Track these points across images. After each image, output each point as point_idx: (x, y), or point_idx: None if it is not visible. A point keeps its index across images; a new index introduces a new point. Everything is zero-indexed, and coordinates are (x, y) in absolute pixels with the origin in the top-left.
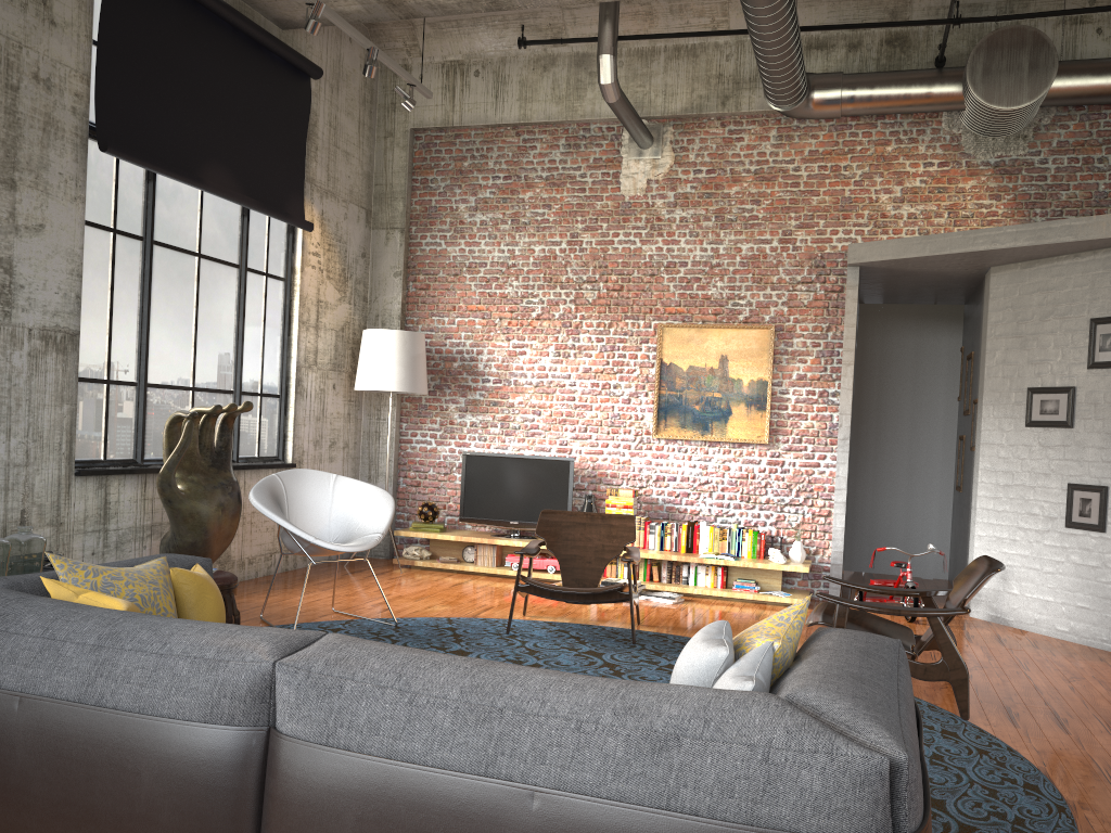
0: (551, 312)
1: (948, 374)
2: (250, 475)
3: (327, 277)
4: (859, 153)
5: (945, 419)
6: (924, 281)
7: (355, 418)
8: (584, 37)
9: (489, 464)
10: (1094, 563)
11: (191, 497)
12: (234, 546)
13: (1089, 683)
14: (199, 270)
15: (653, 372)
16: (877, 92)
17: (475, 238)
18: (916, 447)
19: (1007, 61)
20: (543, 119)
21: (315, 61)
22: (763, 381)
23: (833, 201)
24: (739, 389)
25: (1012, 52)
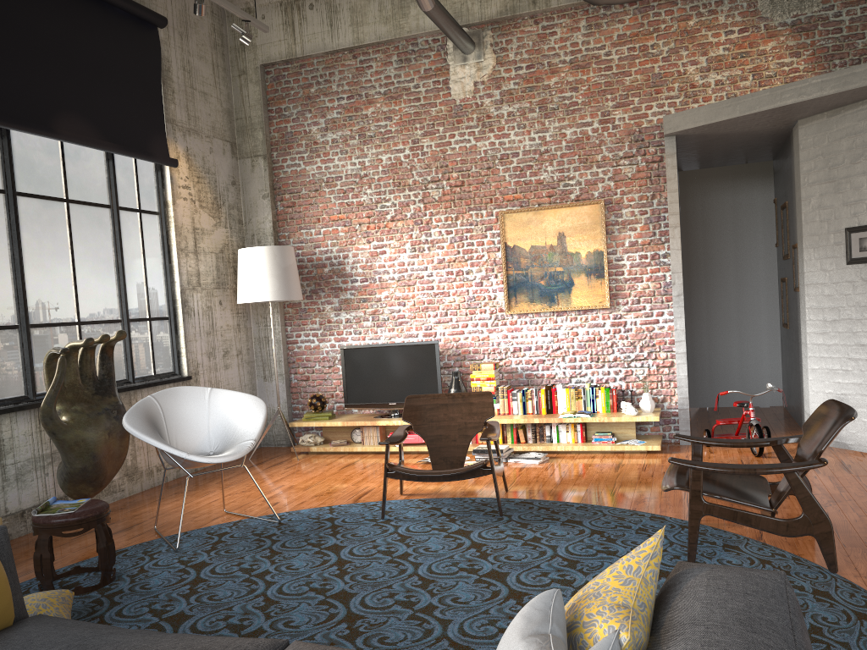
0: (403, 213)
1: (765, 224)
2: (147, 393)
3: (200, 206)
4: (664, 31)
5: (766, 264)
6: (736, 142)
7: (245, 327)
8: None
9: (365, 355)
10: None
11: (75, 426)
12: (140, 457)
13: None
14: (69, 214)
15: (500, 255)
16: None
17: (329, 155)
18: (742, 292)
19: None
20: (374, 40)
21: (160, 12)
22: (599, 251)
23: (645, 78)
24: (578, 262)
25: None
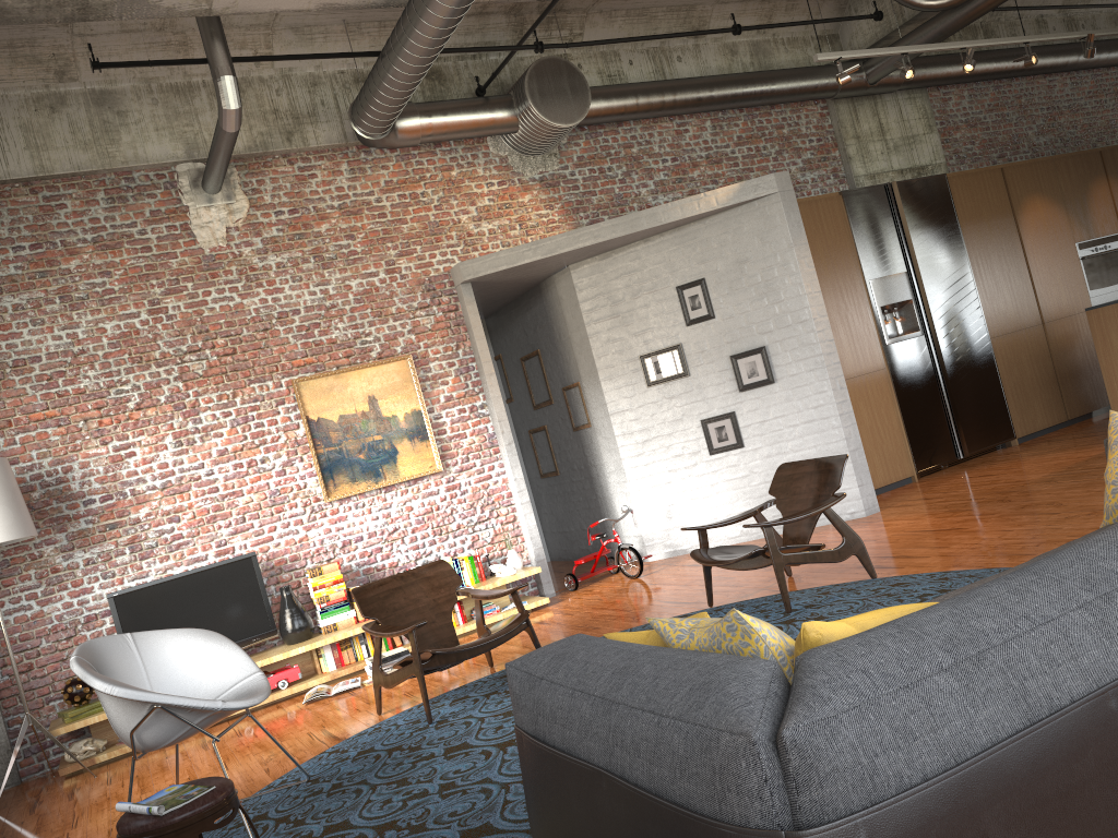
0: (154, 397)
1: None
2: None
3: None
4: (431, 179)
5: None
6: (494, 293)
7: None
8: (179, 58)
9: (150, 597)
10: (743, 473)
11: None
12: None
13: (836, 544)
14: None
15: (301, 433)
16: (450, 118)
17: (12, 327)
18: None
19: (554, 86)
20: (71, 170)
21: None
22: (417, 411)
23: (422, 226)
24: (397, 426)
25: (555, 79)
